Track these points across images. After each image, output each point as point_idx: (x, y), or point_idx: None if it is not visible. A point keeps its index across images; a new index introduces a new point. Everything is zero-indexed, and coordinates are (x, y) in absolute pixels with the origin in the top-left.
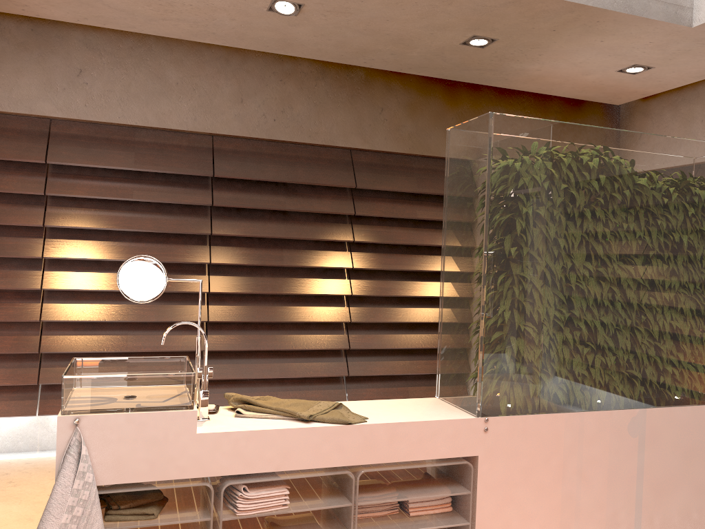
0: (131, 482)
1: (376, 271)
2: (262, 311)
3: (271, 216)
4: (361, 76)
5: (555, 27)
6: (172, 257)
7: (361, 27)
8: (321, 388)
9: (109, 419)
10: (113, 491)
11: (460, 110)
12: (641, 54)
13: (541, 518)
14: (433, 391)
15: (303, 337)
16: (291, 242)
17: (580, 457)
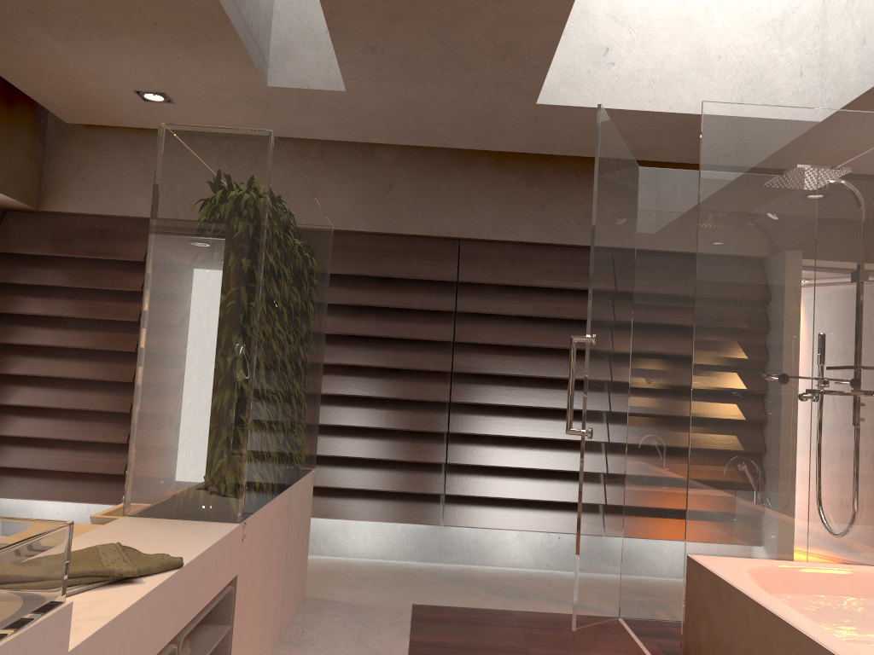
0: None
1: None
2: None
3: None
4: None
5: (163, 23)
6: None
7: None
8: None
9: None
10: None
11: None
12: (188, 86)
13: (254, 635)
14: None
15: None
16: None
17: (271, 550)
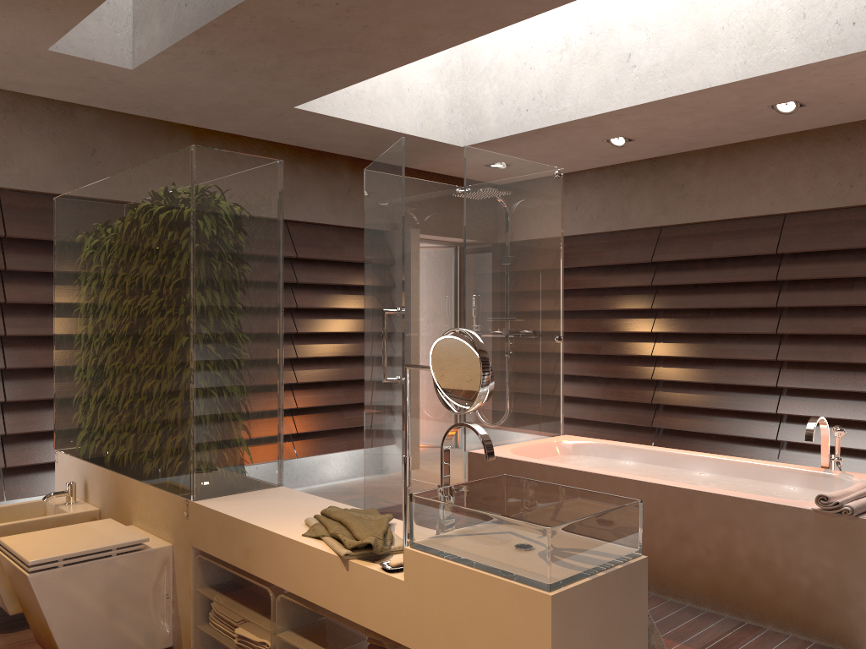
0: None
1: None
2: None
3: None
4: None
5: None
6: None
7: None
8: None
9: None
10: None
11: None
12: None
13: None
14: None
15: None
16: None
17: None
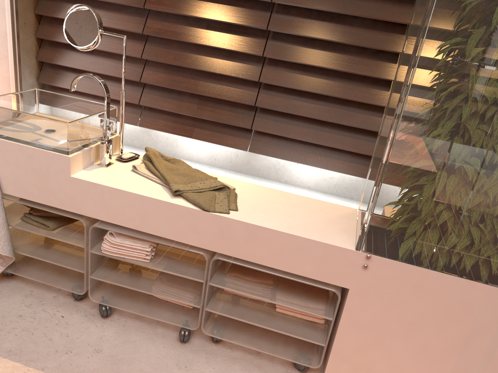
0: (26, 199)
1: None
2: (307, 81)
3: None
4: None
5: None
6: (236, 19)
7: None
8: (349, 160)
9: (7, 145)
10: (15, 201)
11: None
12: None
13: None
14: None
15: (341, 112)
16: (348, 18)
17: (497, 340)
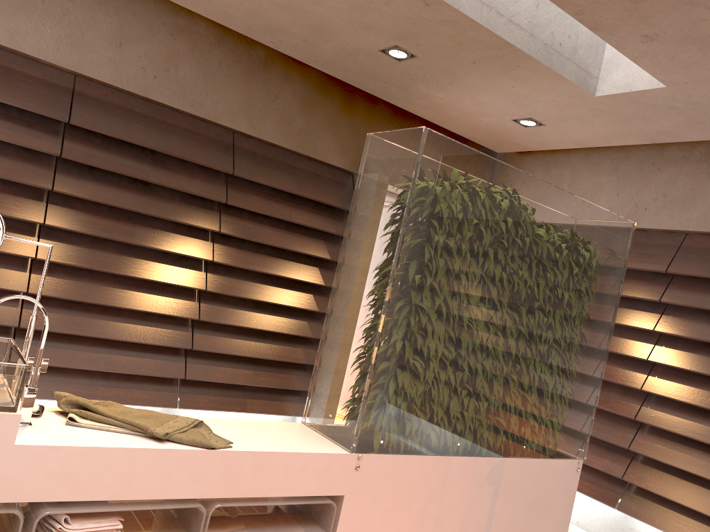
0: None
1: (236, 269)
2: (98, 291)
3: (130, 185)
4: (261, 56)
5: (477, 60)
6: None
7: (283, 1)
8: (151, 388)
9: None
10: None
11: (354, 119)
12: (540, 109)
13: None
14: (272, 406)
15: (141, 328)
16: (147, 219)
17: (440, 502)
